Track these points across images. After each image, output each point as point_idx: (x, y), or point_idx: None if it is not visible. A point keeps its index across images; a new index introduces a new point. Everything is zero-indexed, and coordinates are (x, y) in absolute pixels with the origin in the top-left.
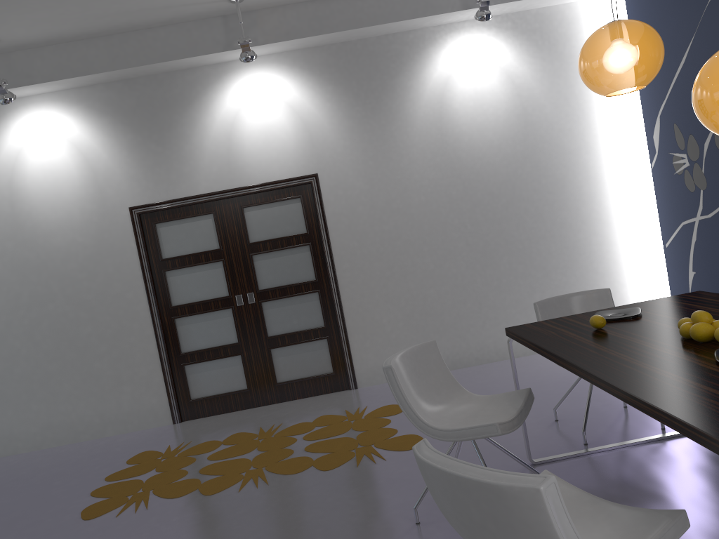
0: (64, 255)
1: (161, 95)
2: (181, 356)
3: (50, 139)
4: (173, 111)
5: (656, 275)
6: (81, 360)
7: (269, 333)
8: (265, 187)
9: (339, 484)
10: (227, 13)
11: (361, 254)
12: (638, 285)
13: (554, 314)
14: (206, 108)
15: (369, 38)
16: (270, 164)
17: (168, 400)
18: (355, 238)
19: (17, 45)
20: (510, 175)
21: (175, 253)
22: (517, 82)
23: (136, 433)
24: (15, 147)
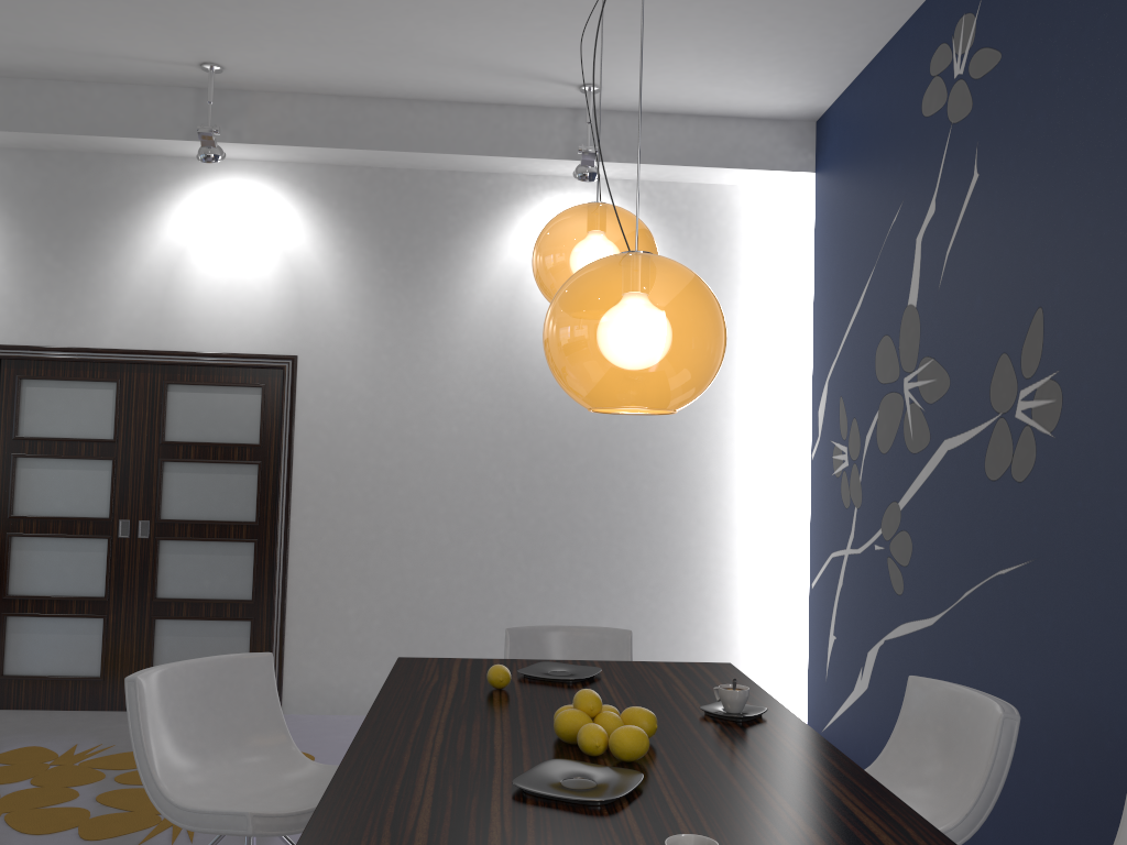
0: None
1: (82, 185)
2: (5, 600)
3: None
4: (94, 213)
5: (800, 630)
6: None
7: (159, 593)
8: (210, 359)
9: None
10: (204, 86)
11: (337, 496)
12: (769, 641)
13: (533, 654)
14: (148, 219)
15: (425, 171)
16: (227, 326)
17: None
18: (334, 469)
19: None
20: (599, 423)
21: (40, 432)
22: None
23: None
24: None
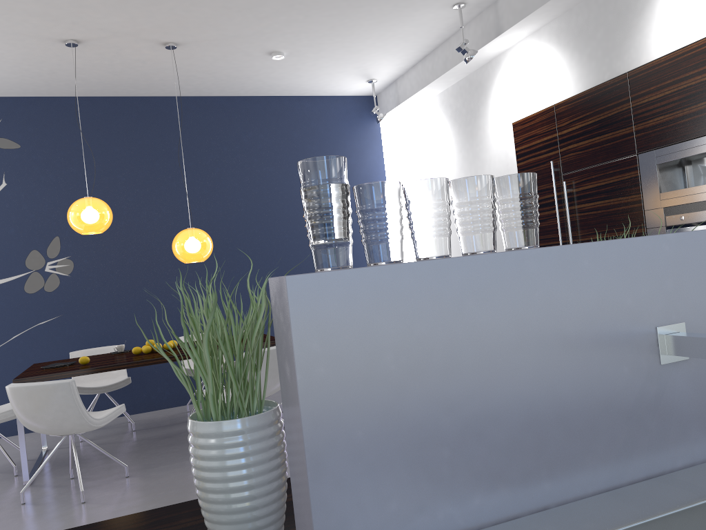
0: None
1: None
2: None
3: None
4: None
5: None
6: None
7: None
8: None
9: None
10: None
11: None
12: None
13: None
14: None
15: None
16: None
17: None
18: None
19: None
20: None
21: None
22: None
23: None
24: None
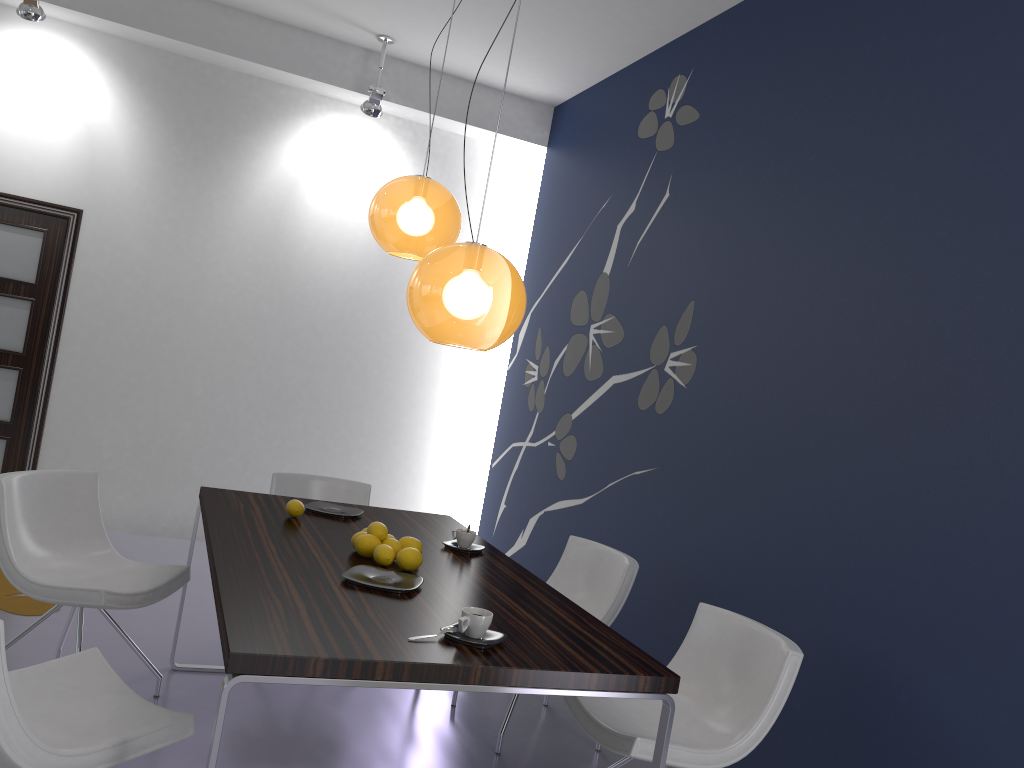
0: None
1: None
2: None
3: None
4: None
5: (476, 498)
6: None
7: None
8: None
9: None
10: None
11: (105, 341)
12: (452, 504)
13: (293, 495)
14: None
15: (226, 70)
16: (16, 170)
17: None
18: (105, 317)
19: None
20: (345, 314)
21: None
22: None
23: None
24: None
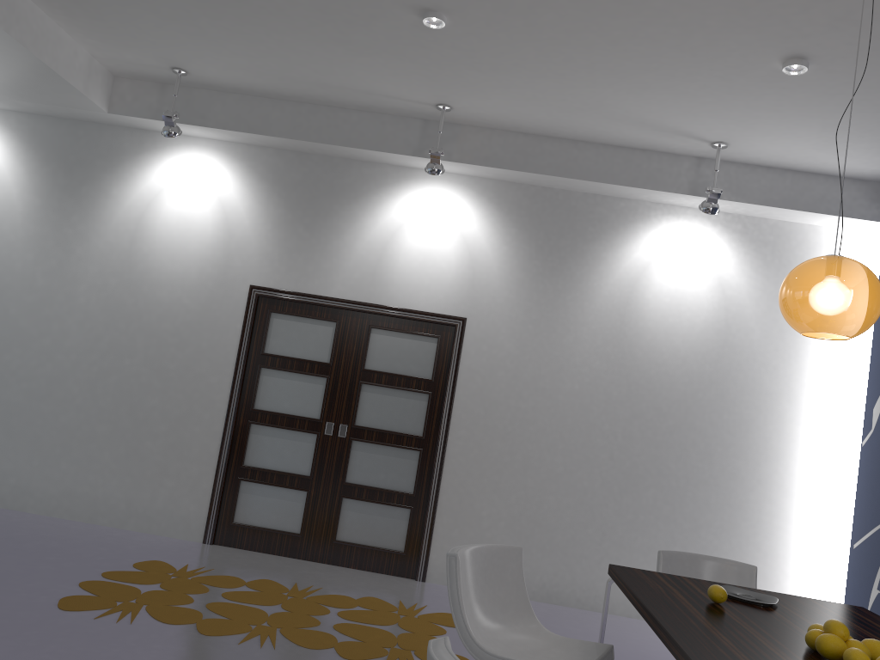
0: (162, 312)
1: (329, 180)
2: (241, 469)
3: (198, 186)
4: (335, 200)
5: (832, 579)
6: (134, 432)
7: (347, 478)
8: (404, 313)
9: None
10: (430, 118)
11: (483, 425)
12: (806, 584)
13: (679, 573)
14: (372, 208)
15: (575, 192)
16: (418, 290)
17: (207, 513)
18: (483, 405)
19: (204, 84)
20: (687, 395)
21: (279, 351)
22: (729, 293)
23: (158, 537)
24: (160, 183)
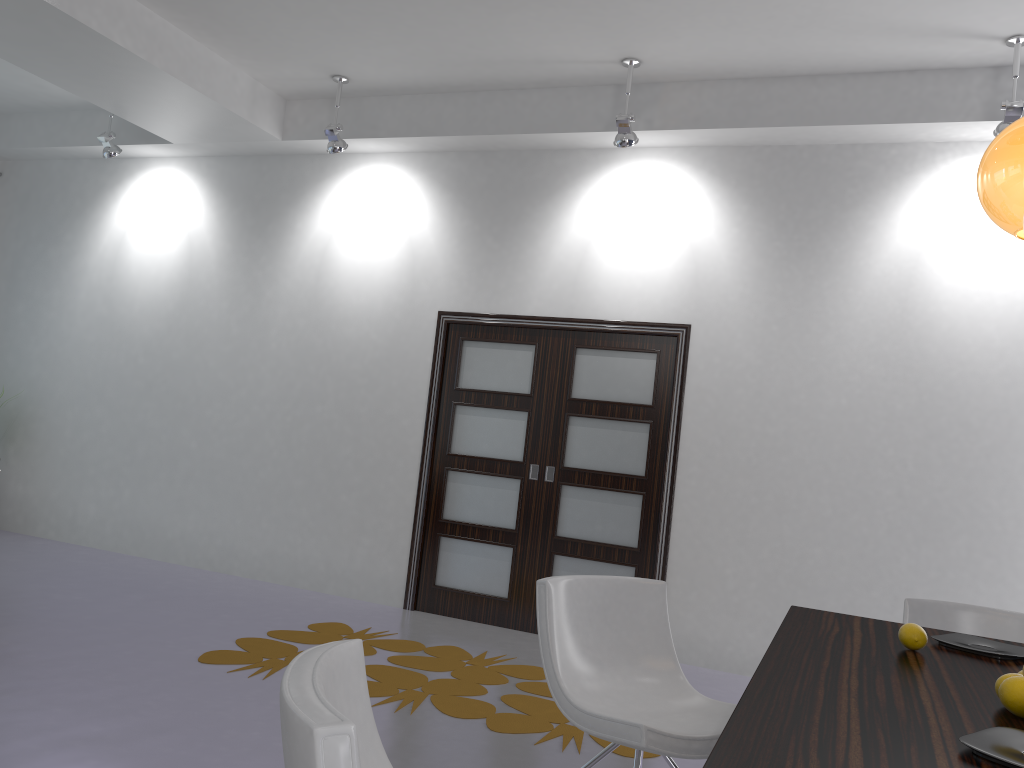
0: (351, 351)
1: (518, 178)
2: (440, 523)
3: (380, 207)
4: (526, 201)
5: None
6: (329, 486)
7: (558, 531)
8: (613, 326)
9: (487, 753)
10: (623, 82)
11: (721, 459)
12: None
13: None
14: (568, 204)
15: (825, 146)
16: (629, 297)
17: (406, 574)
18: (719, 432)
19: (370, 89)
20: (1009, 402)
21: (474, 385)
22: None
23: (356, 602)
24: (342, 209)
